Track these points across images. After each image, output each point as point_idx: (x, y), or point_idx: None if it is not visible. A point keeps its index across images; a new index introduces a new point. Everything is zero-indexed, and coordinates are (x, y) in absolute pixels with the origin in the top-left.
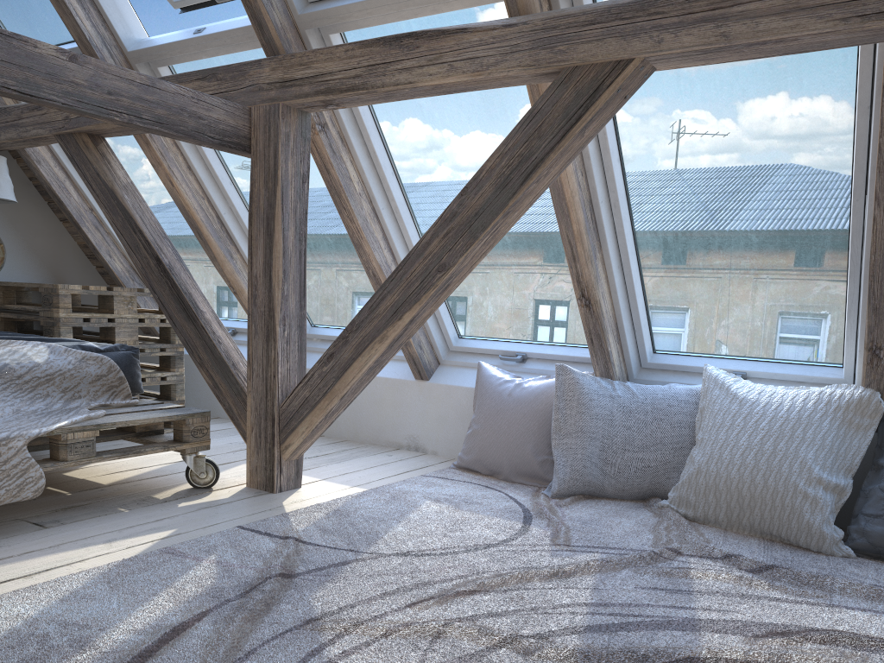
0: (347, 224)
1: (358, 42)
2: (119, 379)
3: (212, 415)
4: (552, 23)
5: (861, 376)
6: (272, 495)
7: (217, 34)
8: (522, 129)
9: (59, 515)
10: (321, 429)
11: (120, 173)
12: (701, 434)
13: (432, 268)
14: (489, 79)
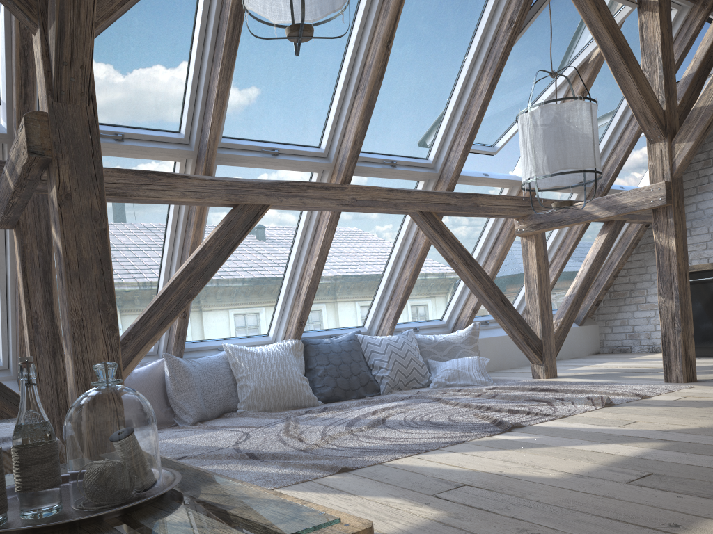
0: None
1: (116, 169)
2: None
3: None
4: (235, 184)
5: (293, 335)
6: None
7: None
8: (224, 228)
9: None
10: None
11: None
12: (245, 373)
13: (183, 297)
14: (199, 202)
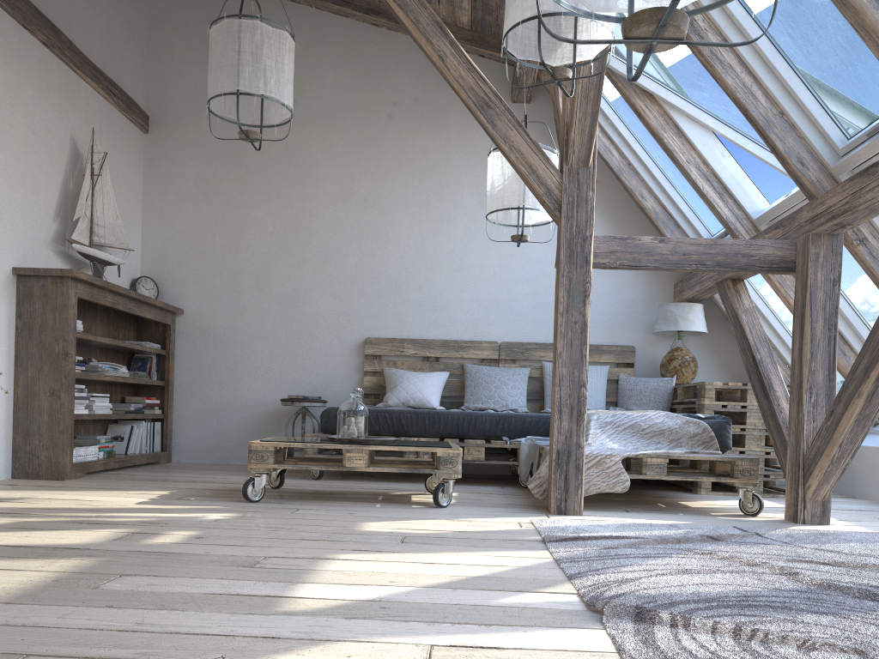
0: None
1: (847, 179)
2: (710, 437)
3: (851, 495)
4: None
5: None
6: (793, 523)
7: (793, 194)
8: None
9: (642, 510)
10: (834, 474)
11: (745, 301)
12: None
13: None
14: None
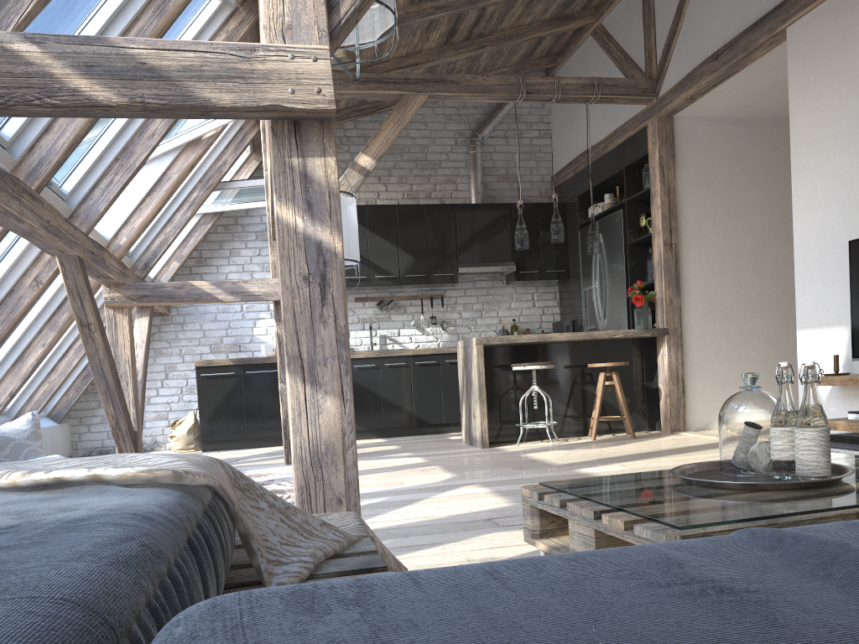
0: None
1: None
2: None
3: None
4: None
5: None
6: None
7: None
8: None
9: None
10: None
11: None
12: None
13: None
14: None
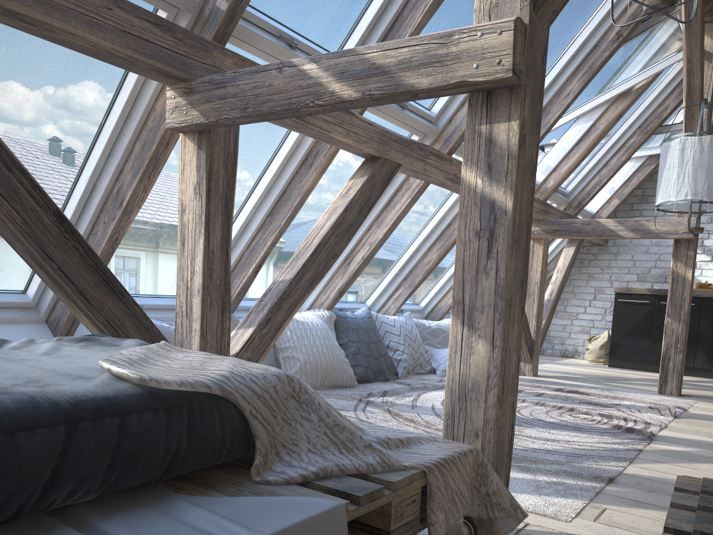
0: (136, 192)
1: None
2: None
3: None
4: (384, 133)
5: (327, 305)
6: None
7: None
8: (369, 182)
9: None
10: None
11: None
12: (292, 343)
13: (330, 256)
14: (352, 146)
